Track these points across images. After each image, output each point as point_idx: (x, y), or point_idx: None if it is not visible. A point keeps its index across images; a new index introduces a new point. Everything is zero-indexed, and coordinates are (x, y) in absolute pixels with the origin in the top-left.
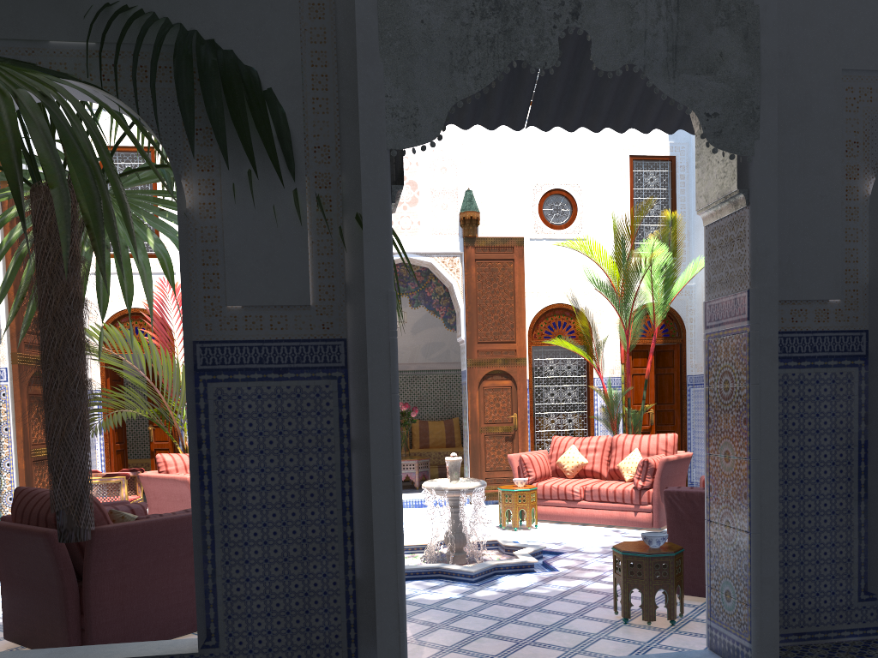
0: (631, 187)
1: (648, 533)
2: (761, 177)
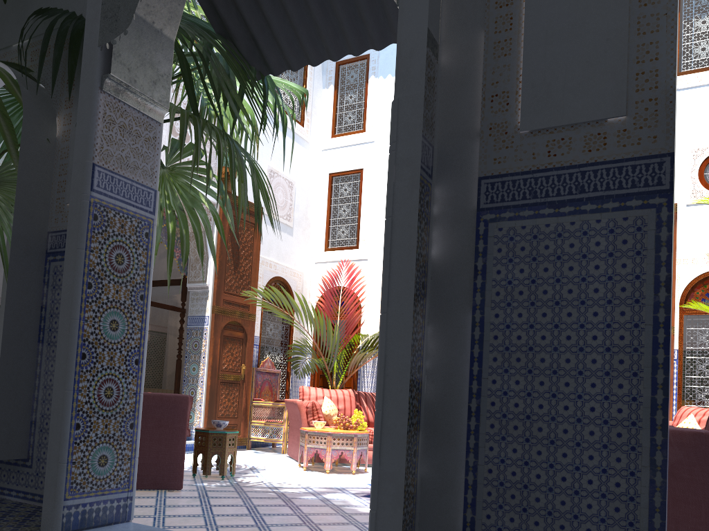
0: None
1: None
2: None
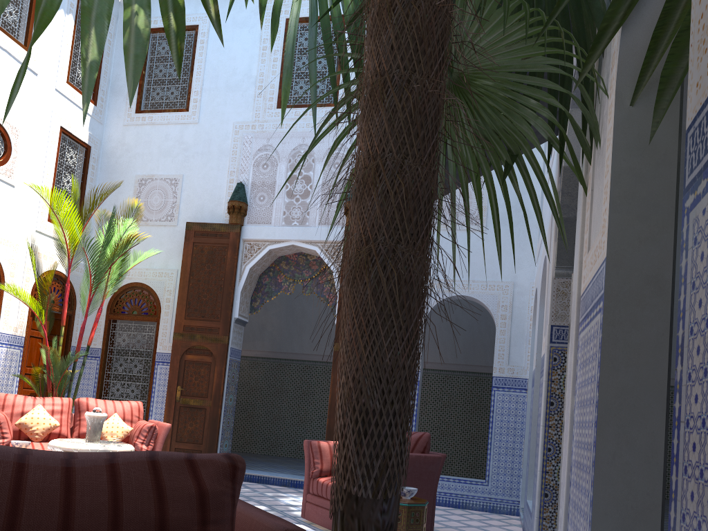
0: (57, 155)
1: None
2: None
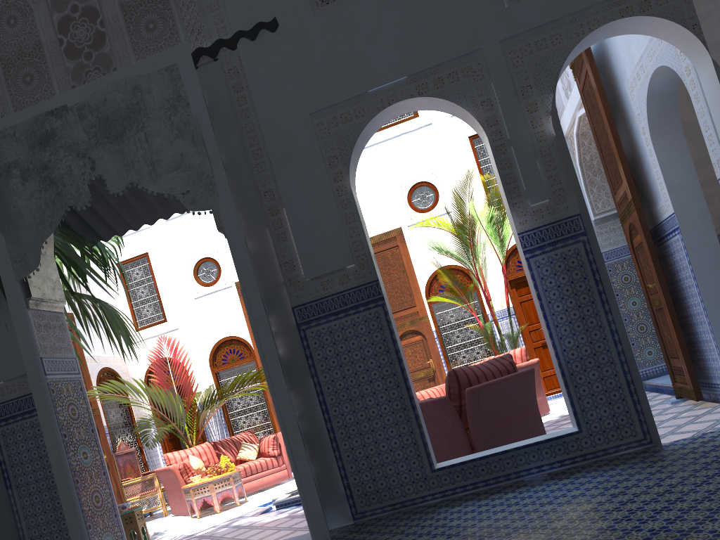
0: (476, 159)
1: None
2: (227, 218)
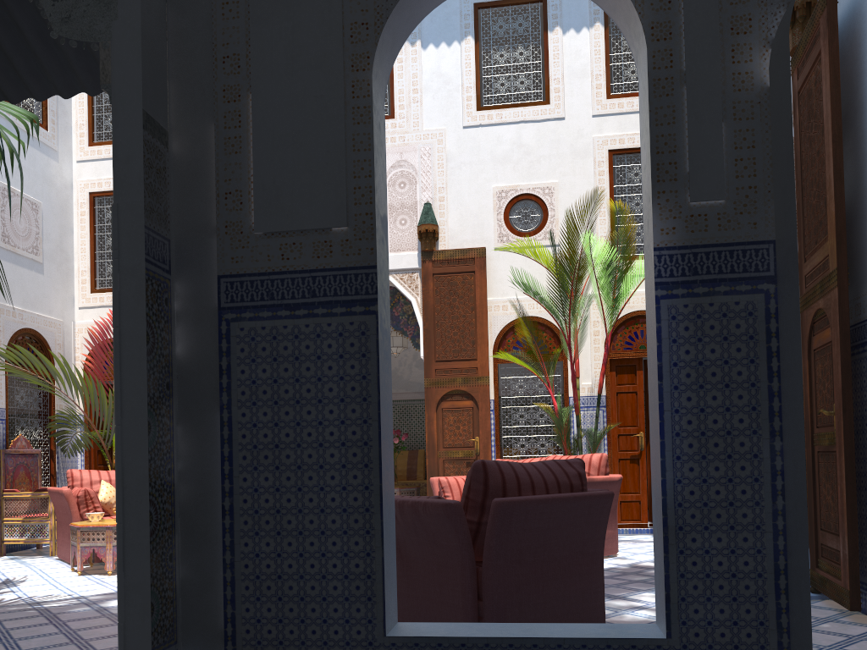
0: (611, 184)
1: None
2: (121, 66)
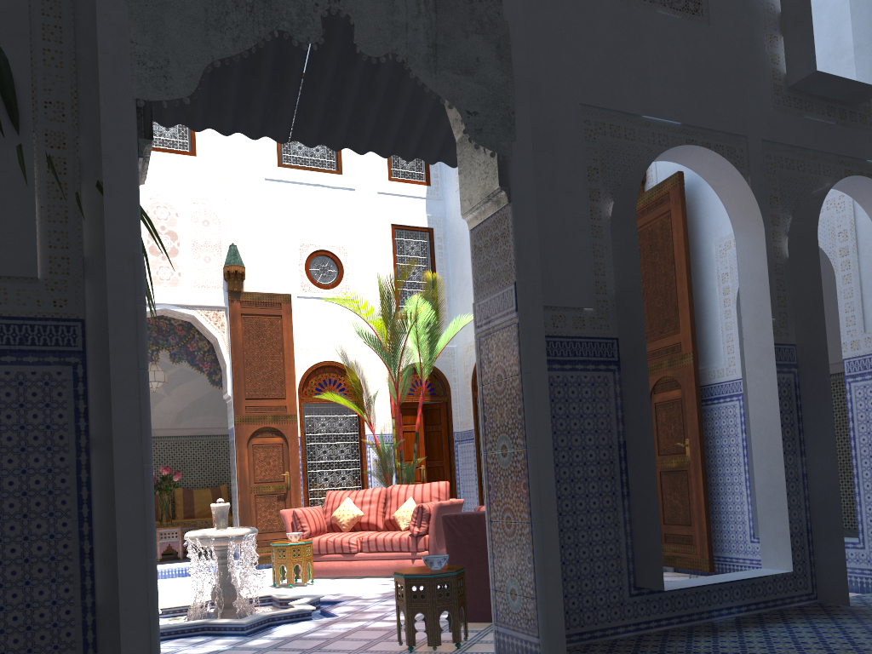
0: (394, 253)
1: (429, 556)
2: (520, 177)
